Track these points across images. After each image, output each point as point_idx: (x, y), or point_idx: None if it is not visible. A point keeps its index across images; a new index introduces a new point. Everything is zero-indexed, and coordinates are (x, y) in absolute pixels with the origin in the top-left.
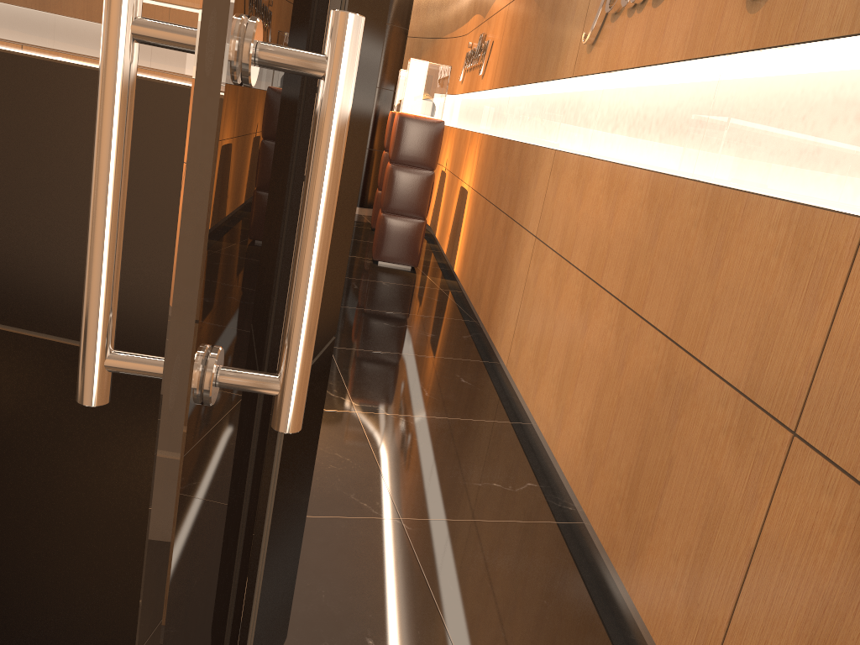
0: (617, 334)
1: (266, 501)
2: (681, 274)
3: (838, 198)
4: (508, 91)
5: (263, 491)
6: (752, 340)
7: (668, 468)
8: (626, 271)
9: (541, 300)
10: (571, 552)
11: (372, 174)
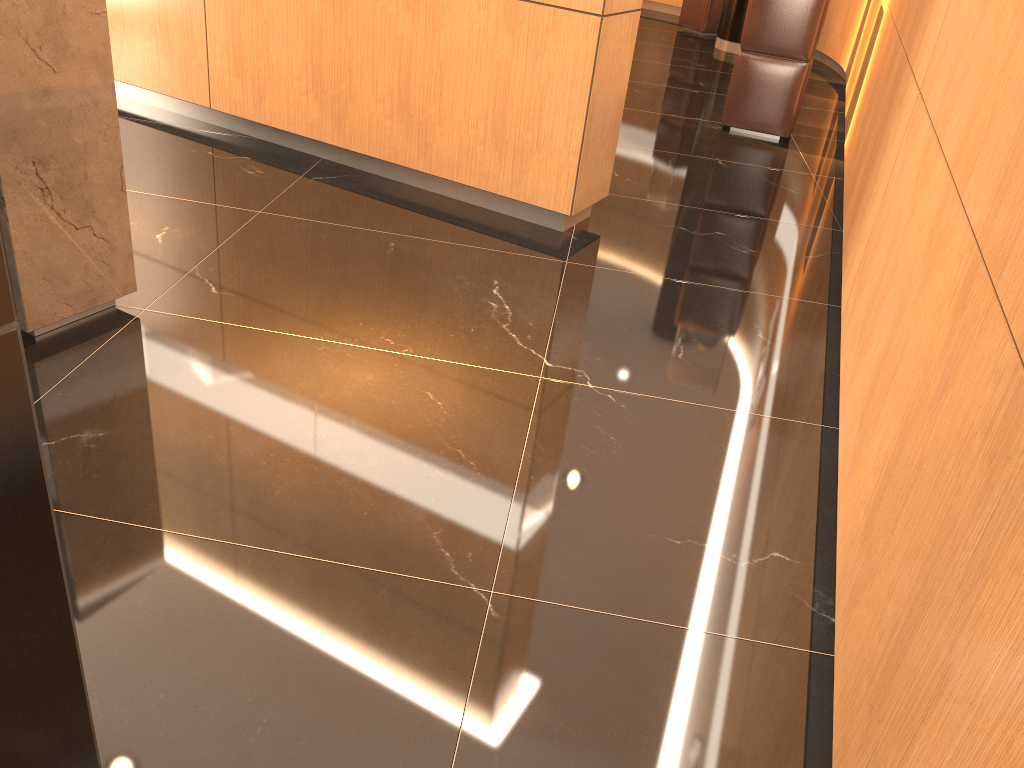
0: (954, 317)
1: None
2: None
3: None
4: None
5: None
6: None
7: (938, 683)
8: (1001, 176)
9: (895, 213)
10: (784, 722)
11: None
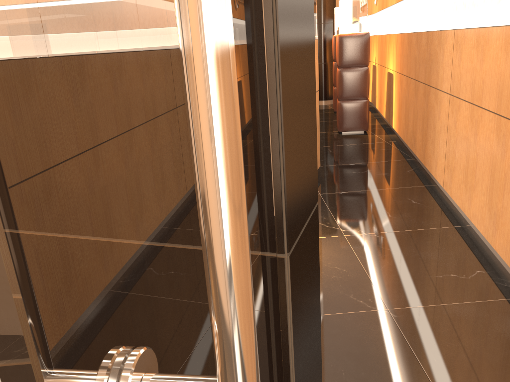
0: None
1: (287, 338)
2: None
3: None
4: (410, 0)
5: (283, 331)
6: None
7: None
8: None
9: (462, 138)
10: None
11: (328, 78)
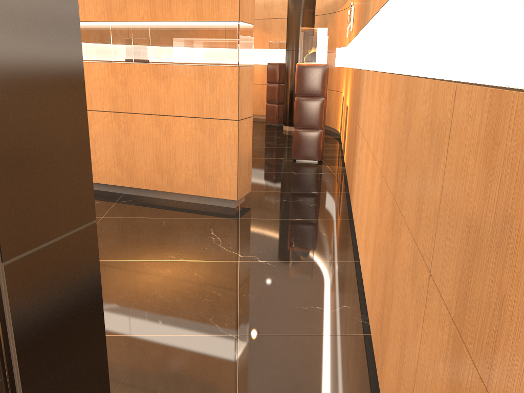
0: (380, 196)
1: (8, 343)
2: (397, 147)
3: (448, 69)
4: (357, 37)
5: (5, 336)
6: (417, 196)
7: (392, 298)
8: (383, 149)
9: (362, 175)
10: (357, 357)
11: None
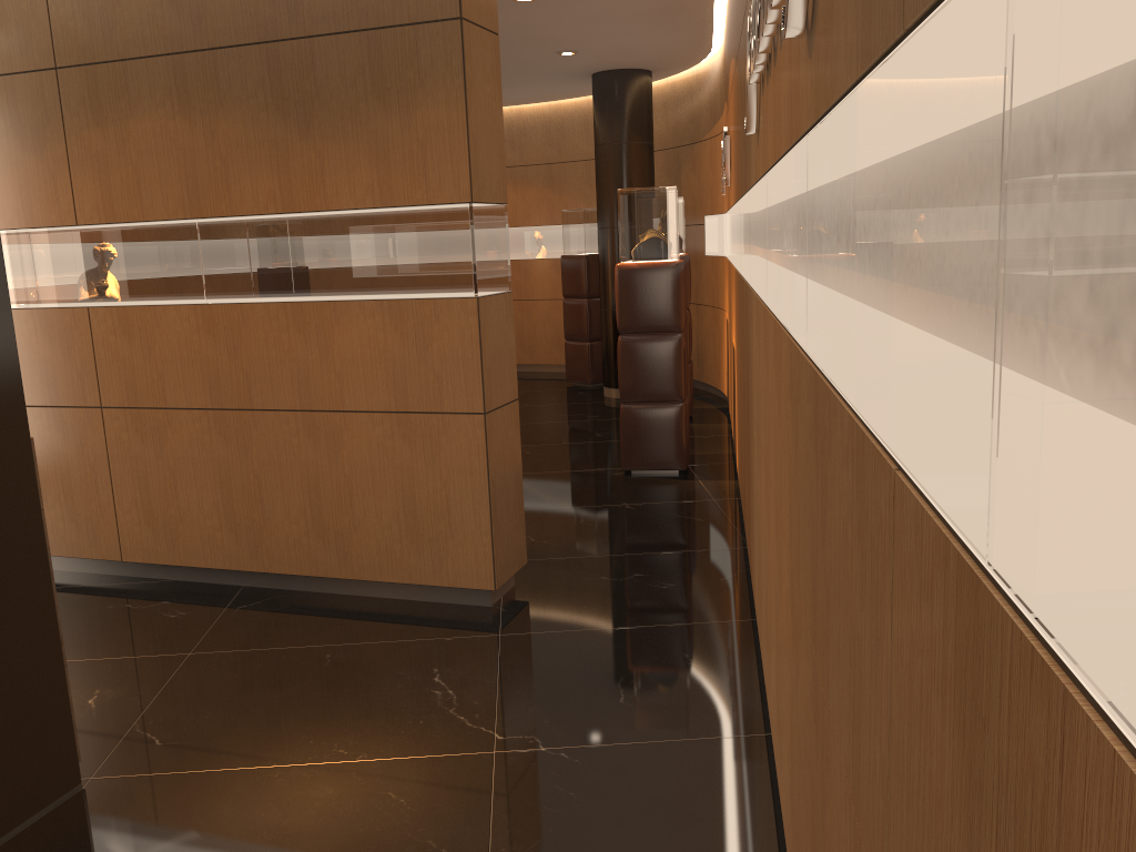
0: (792, 616)
1: None
2: (810, 526)
3: (878, 414)
4: (739, 207)
5: None
6: (849, 688)
7: None
8: (789, 506)
9: (763, 532)
10: None
11: None
